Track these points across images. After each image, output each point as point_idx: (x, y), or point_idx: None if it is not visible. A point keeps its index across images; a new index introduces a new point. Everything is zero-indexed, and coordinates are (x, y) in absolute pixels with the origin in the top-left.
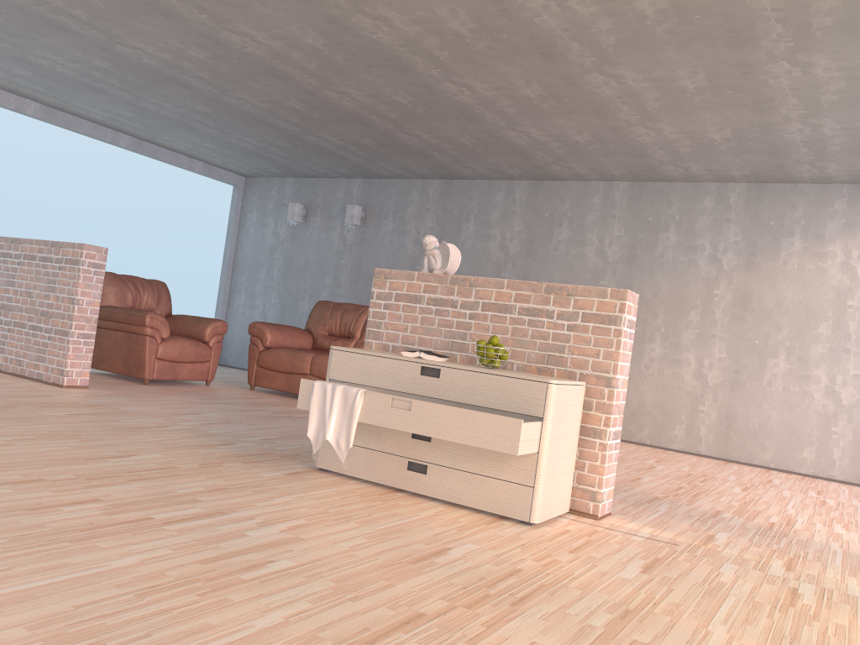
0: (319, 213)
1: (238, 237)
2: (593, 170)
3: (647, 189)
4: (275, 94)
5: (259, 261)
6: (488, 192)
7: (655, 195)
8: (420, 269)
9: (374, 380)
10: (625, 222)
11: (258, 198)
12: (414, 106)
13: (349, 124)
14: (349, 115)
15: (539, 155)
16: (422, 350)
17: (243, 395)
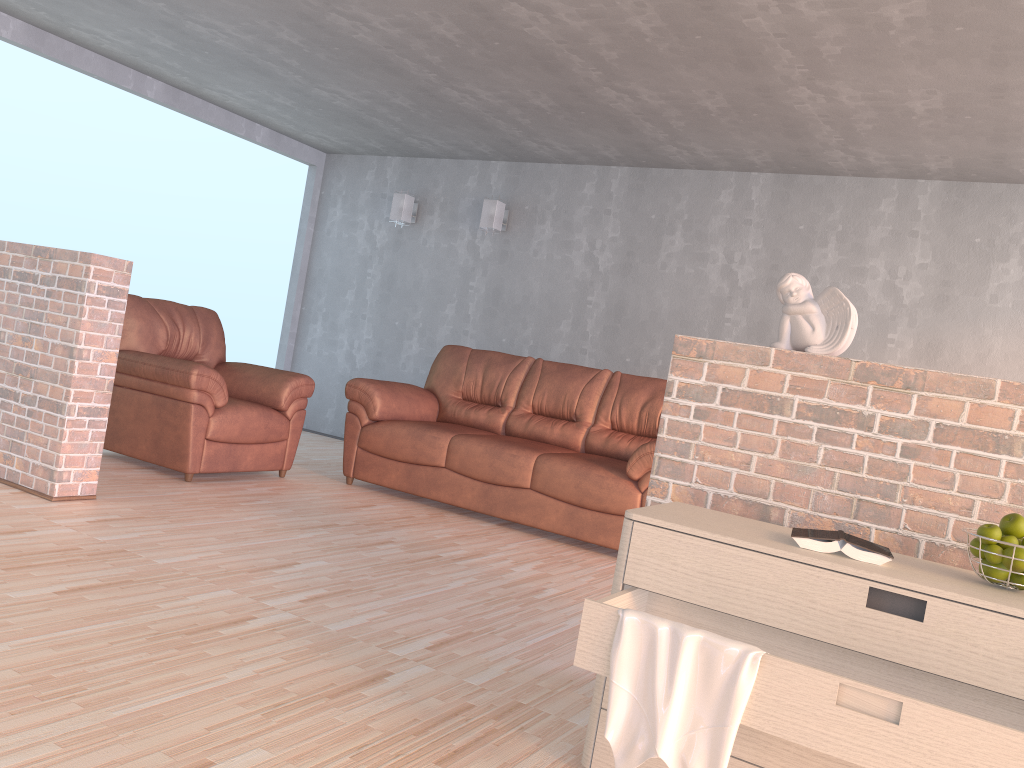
0: (438, 211)
1: (315, 241)
2: (896, 161)
3: (973, 193)
4: (419, 9)
5: (344, 277)
6: (706, 189)
7: (987, 203)
8: (593, 300)
9: (740, 601)
10: (933, 245)
11: (345, 185)
12: (658, 37)
13: (526, 70)
14: (533, 53)
15: (823, 133)
16: (845, 538)
17: (342, 501)
